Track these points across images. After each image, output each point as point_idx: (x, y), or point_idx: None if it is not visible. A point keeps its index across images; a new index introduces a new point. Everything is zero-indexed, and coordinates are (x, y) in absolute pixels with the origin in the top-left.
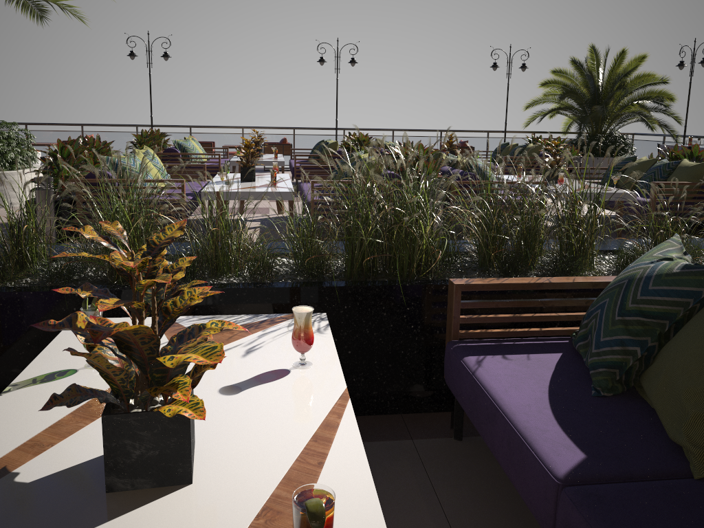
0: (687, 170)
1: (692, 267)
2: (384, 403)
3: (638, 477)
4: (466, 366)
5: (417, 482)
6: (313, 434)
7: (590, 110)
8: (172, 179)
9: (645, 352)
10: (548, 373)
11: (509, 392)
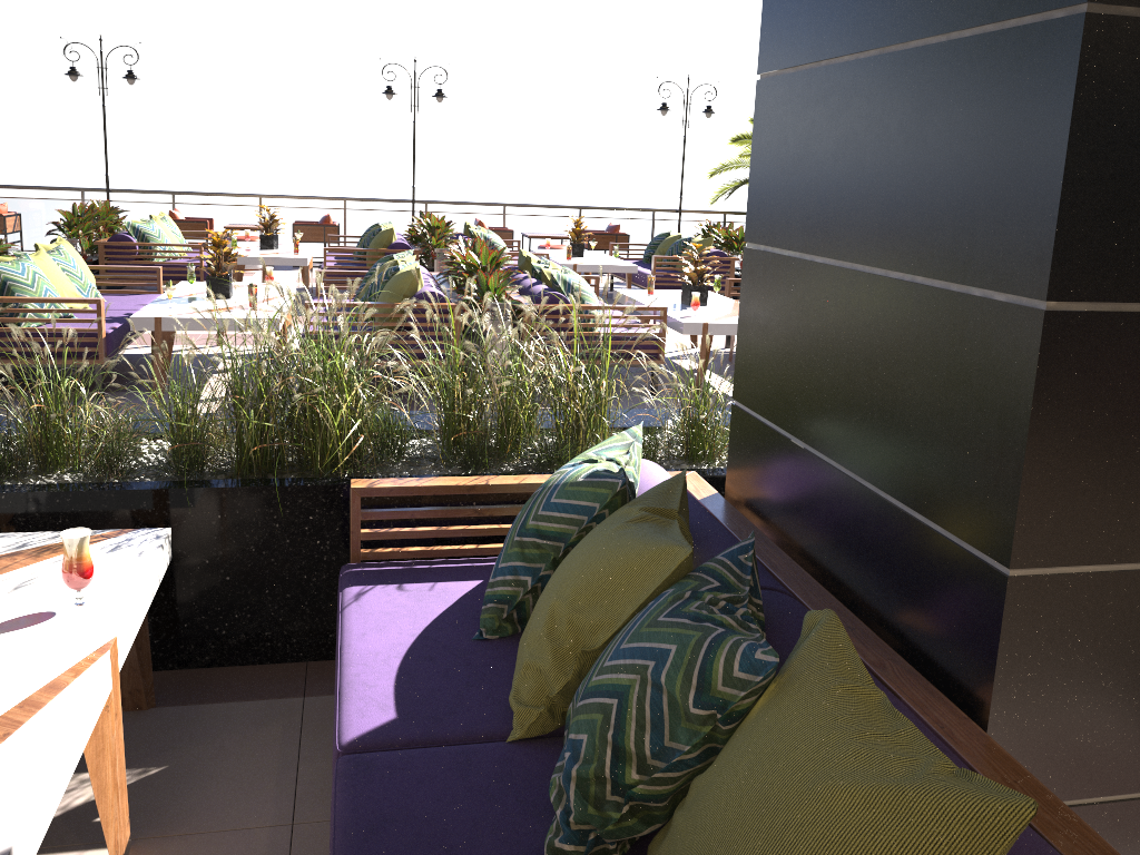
0: None
1: (595, 476)
2: (282, 648)
3: (442, 741)
4: (341, 600)
5: (280, 754)
6: (24, 699)
7: None
8: (82, 297)
9: (539, 583)
10: (441, 609)
11: (367, 635)
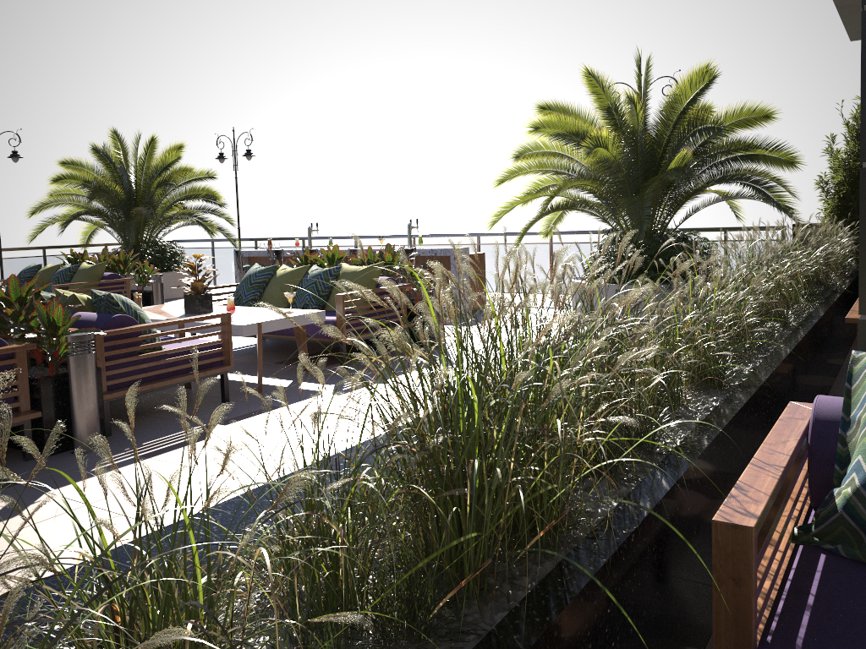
0: (358, 275)
1: None
2: None
3: None
4: None
5: None
6: None
7: (126, 213)
8: None
9: None
10: None
11: None
